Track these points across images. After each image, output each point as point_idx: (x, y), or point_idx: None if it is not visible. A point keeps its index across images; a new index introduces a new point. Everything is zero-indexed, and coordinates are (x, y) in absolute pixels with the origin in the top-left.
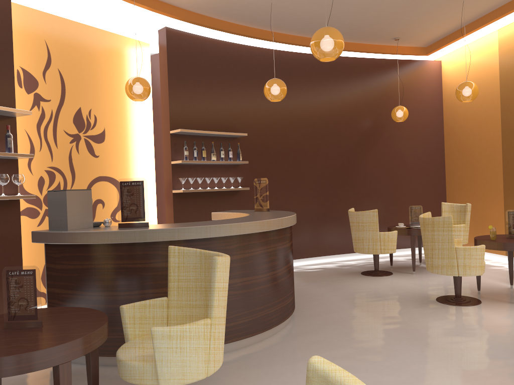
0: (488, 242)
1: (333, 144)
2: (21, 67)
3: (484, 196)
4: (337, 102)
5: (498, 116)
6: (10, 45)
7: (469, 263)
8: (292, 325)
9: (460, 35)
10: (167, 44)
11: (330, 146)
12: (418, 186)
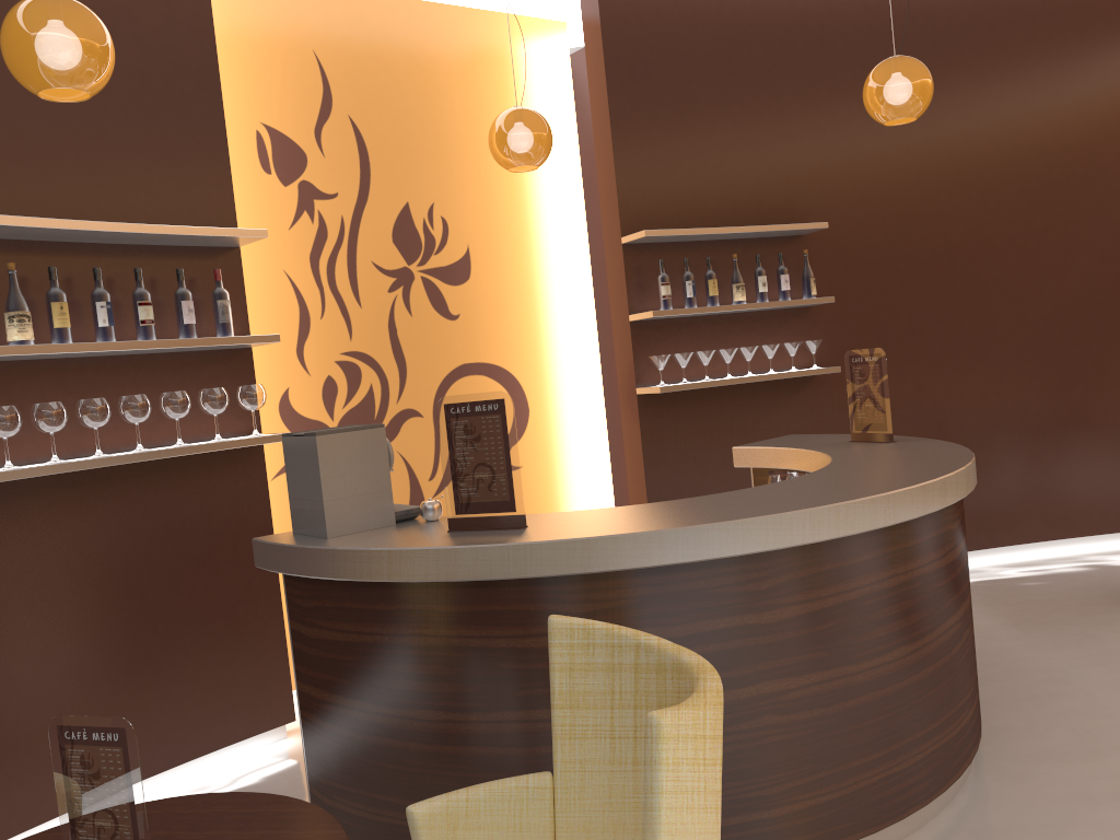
0: None
1: (1085, 226)
2: (266, 124)
3: None
4: (1092, 104)
5: None
6: (212, 73)
7: None
8: (975, 794)
9: None
10: (602, 13)
11: (1074, 231)
12: None
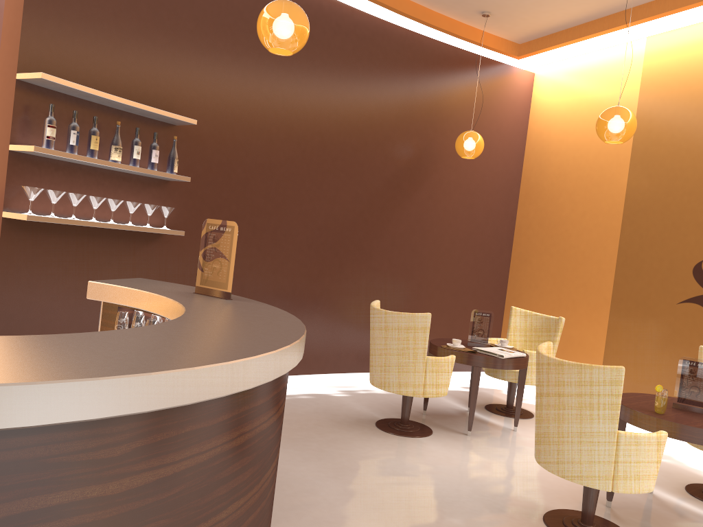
0: (657, 420)
1: (350, 176)
2: None
3: (575, 306)
4: (368, 102)
5: (623, 179)
6: None
7: (637, 468)
8: None
9: (588, 33)
10: None
11: (344, 178)
12: (470, 272)
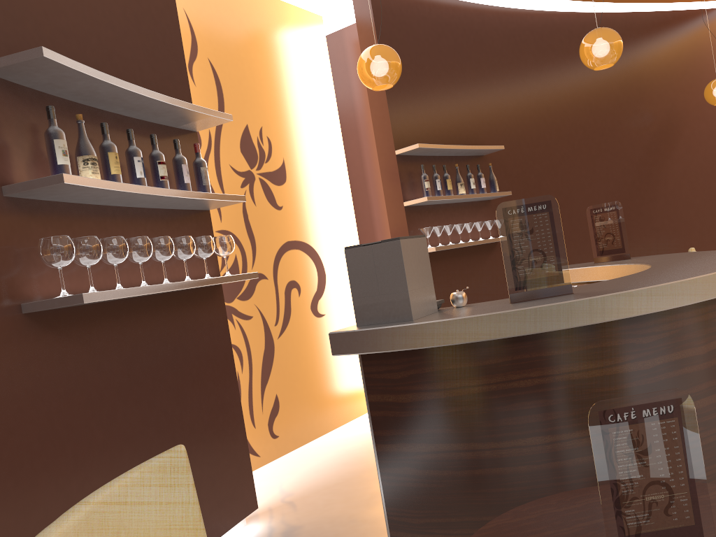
0: None
1: (614, 154)
2: None
3: None
4: (611, 86)
5: None
6: None
7: None
8: None
9: None
10: (373, 4)
11: (610, 157)
12: None
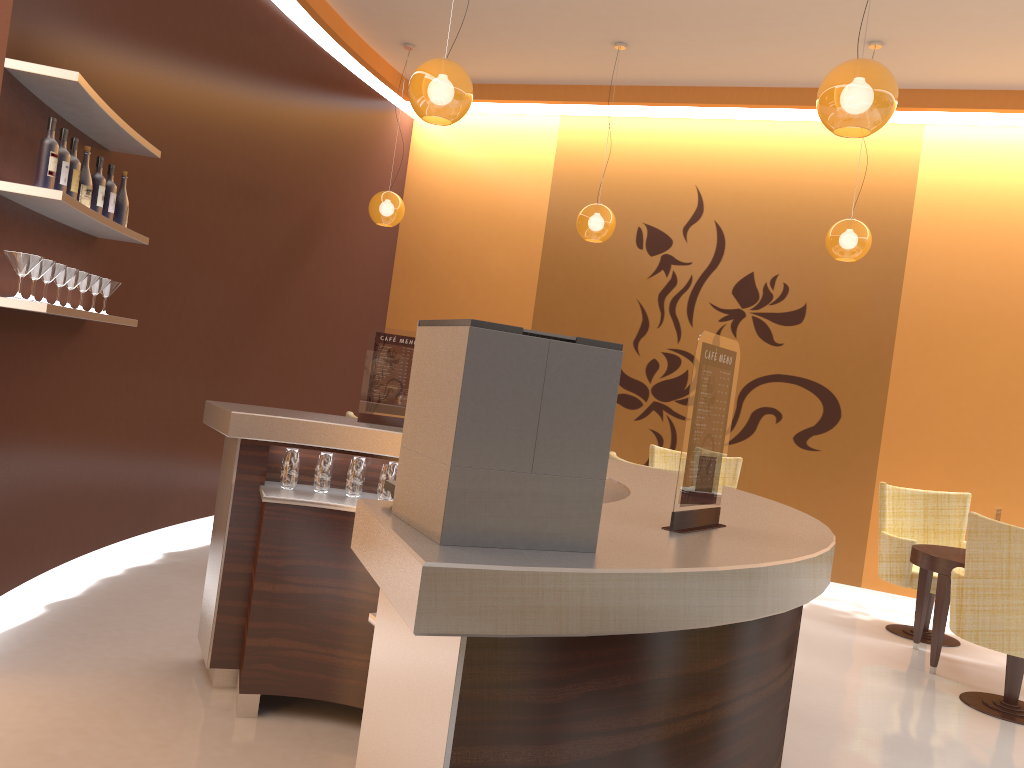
0: None
1: (251, 236)
2: None
3: None
4: (273, 134)
5: (535, 267)
6: None
7: None
8: None
9: (509, 97)
10: None
11: (245, 238)
12: (348, 366)
